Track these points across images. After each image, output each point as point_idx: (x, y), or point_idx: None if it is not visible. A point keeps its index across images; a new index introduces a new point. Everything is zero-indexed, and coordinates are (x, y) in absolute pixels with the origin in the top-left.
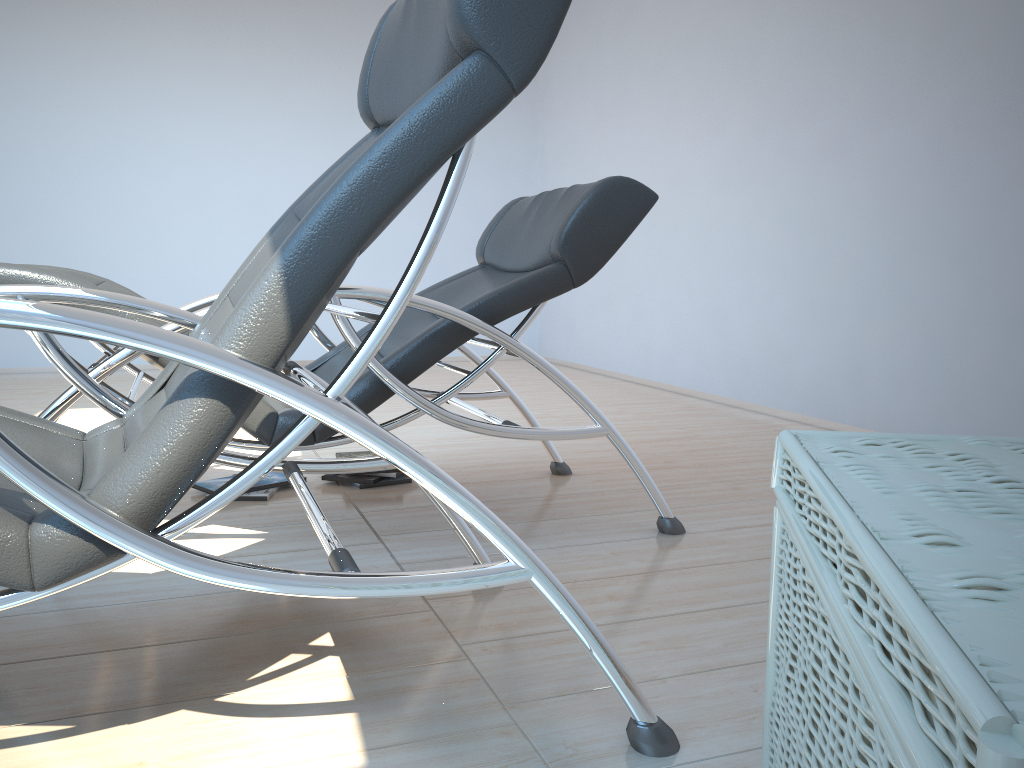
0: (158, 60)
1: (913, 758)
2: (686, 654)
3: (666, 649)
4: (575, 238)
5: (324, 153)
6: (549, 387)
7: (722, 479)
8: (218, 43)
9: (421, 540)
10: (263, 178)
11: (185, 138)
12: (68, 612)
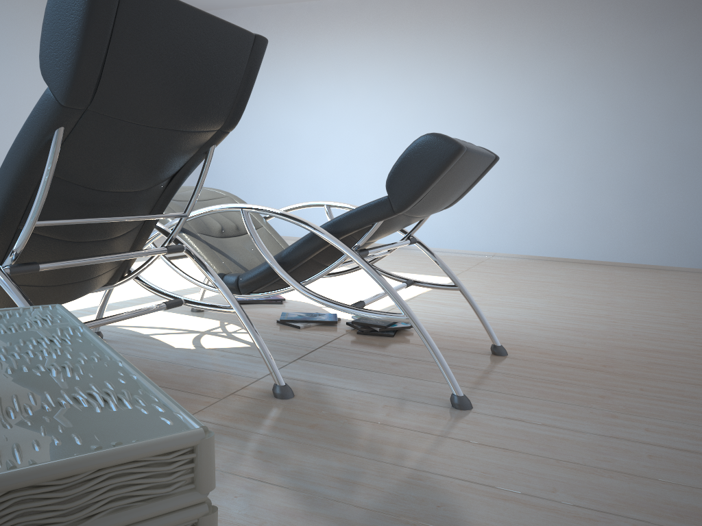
0: (454, 58)
1: None
2: (260, 466)
3: (259, 459)
4: (394, 178)
5: (557, 110)
6: (673, 297)
7: (613, 388)
8: (491, 42)
9: (310, 367)
10: (512, 129)
11: (465, 106)
12: None
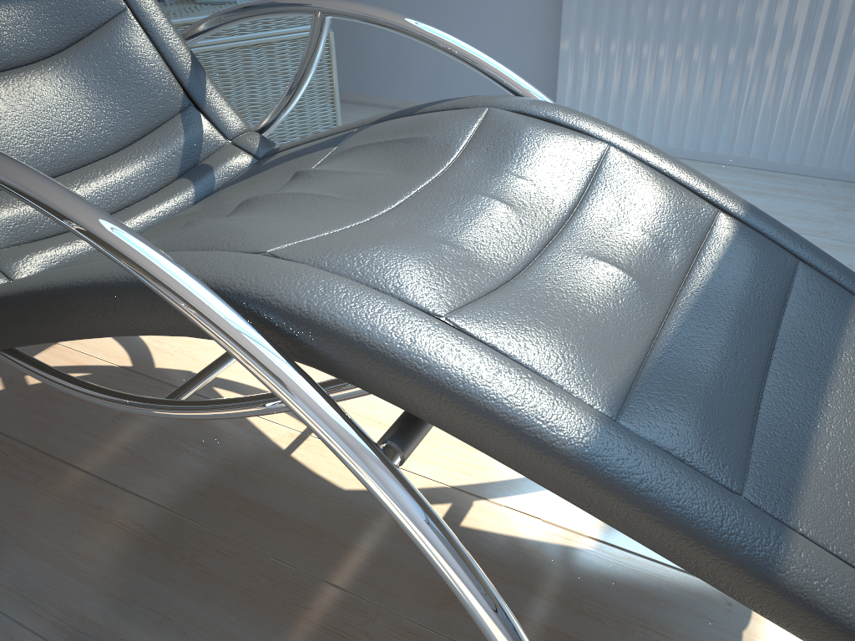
0: None
1: (301, 29)
2: None
3: None
4: None
5: None
6: None
7: None
8: None
9: None
10: None
11: None
12: (1, 597)
